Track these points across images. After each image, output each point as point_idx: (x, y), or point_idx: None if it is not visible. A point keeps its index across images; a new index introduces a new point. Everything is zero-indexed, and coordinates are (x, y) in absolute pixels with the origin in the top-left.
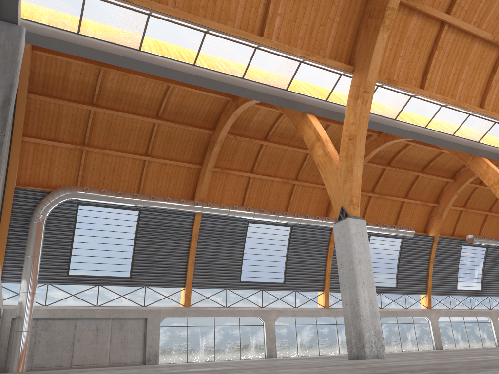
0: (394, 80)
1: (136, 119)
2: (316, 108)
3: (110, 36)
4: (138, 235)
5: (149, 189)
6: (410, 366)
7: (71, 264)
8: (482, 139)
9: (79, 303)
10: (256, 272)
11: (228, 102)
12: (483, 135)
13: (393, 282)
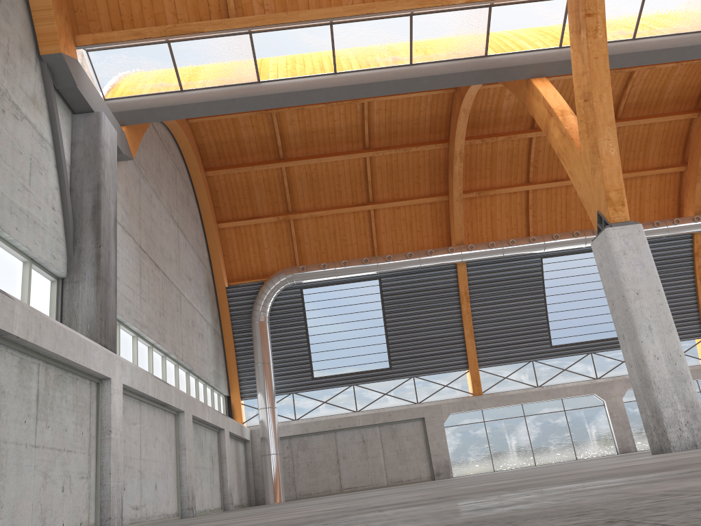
0: None
1: (340, 161)
2: (545, 65)
3: (218, 79)
4: (386, 311)
5: (387, 247)
6: (544, 479)
7: (314, 364)
8: None
9: (334, 410)
10: (574, 328)
11: (454, 94)
12: None
13: None
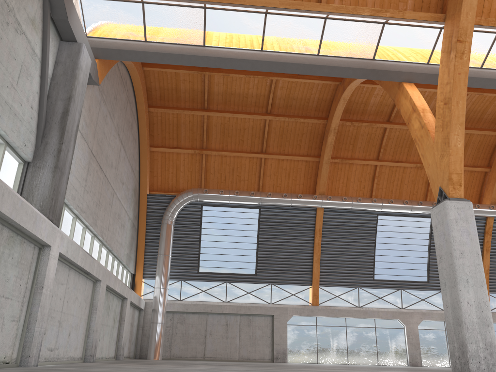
0: None
1: (247, 118)
2: (415, 74)
3: (174, 38)
4: (260, 232)
5: (269, 186)
6: None
7: (201, 261)
8: None
9: (209, 298)
10: (391, 269)
11: (338, 86)
12: None
13: None
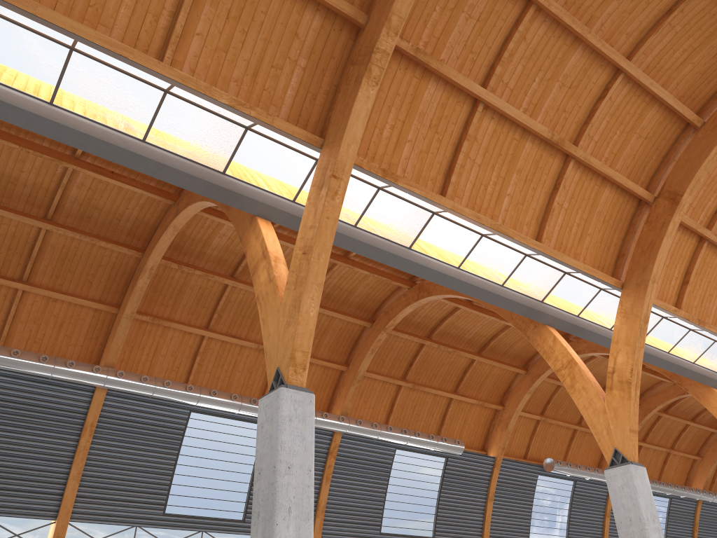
0: (394, 173)
1: (7, 218)
2: (275, 210)
3: None
4: None
5: (20, 340)
6: None
7: None
8: (547, 297)
9: None
10: (195, 498)
11: (170, 208)
12: (549, 291)
13: (429, 529)
